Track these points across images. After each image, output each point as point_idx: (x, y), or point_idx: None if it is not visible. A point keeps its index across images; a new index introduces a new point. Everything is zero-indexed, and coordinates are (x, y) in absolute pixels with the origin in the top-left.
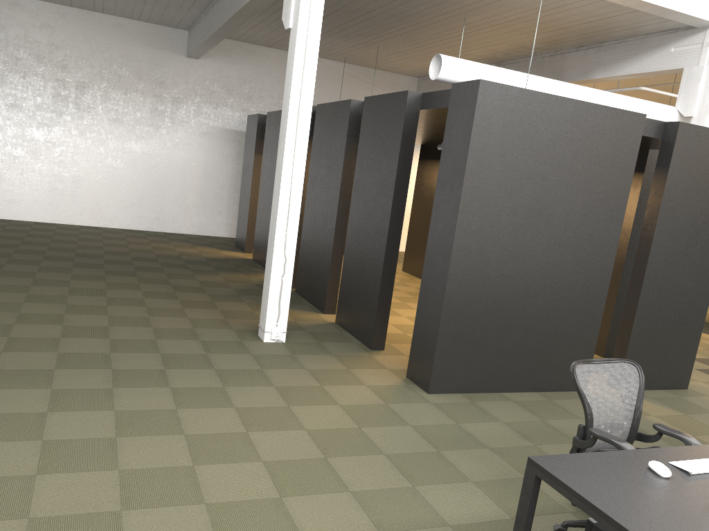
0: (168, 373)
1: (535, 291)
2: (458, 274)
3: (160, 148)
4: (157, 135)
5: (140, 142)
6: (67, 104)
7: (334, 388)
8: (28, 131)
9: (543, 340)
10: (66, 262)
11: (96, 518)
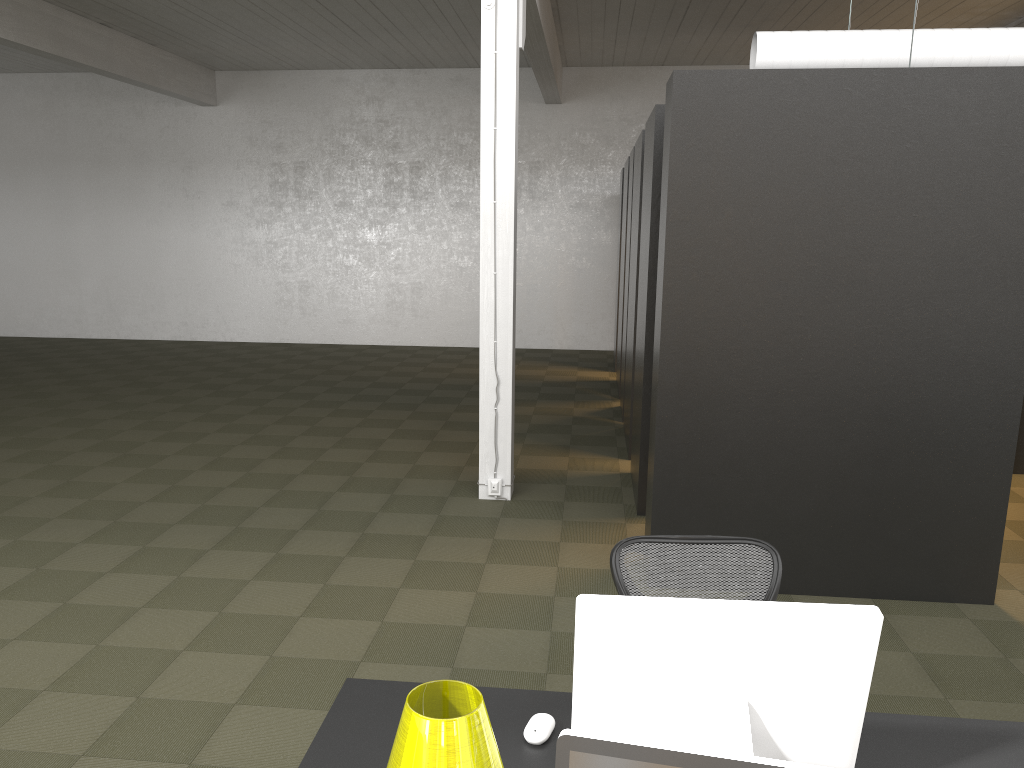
0: (297, 535)
1: (843, 418)
2: (676, 394)
3: (518, 235)
4: None
5: None
6: (401, 193)
7: (501, 568)
8: (359, 233)
9: (875, 506)
10: (347, 394)
11: (10, 694)
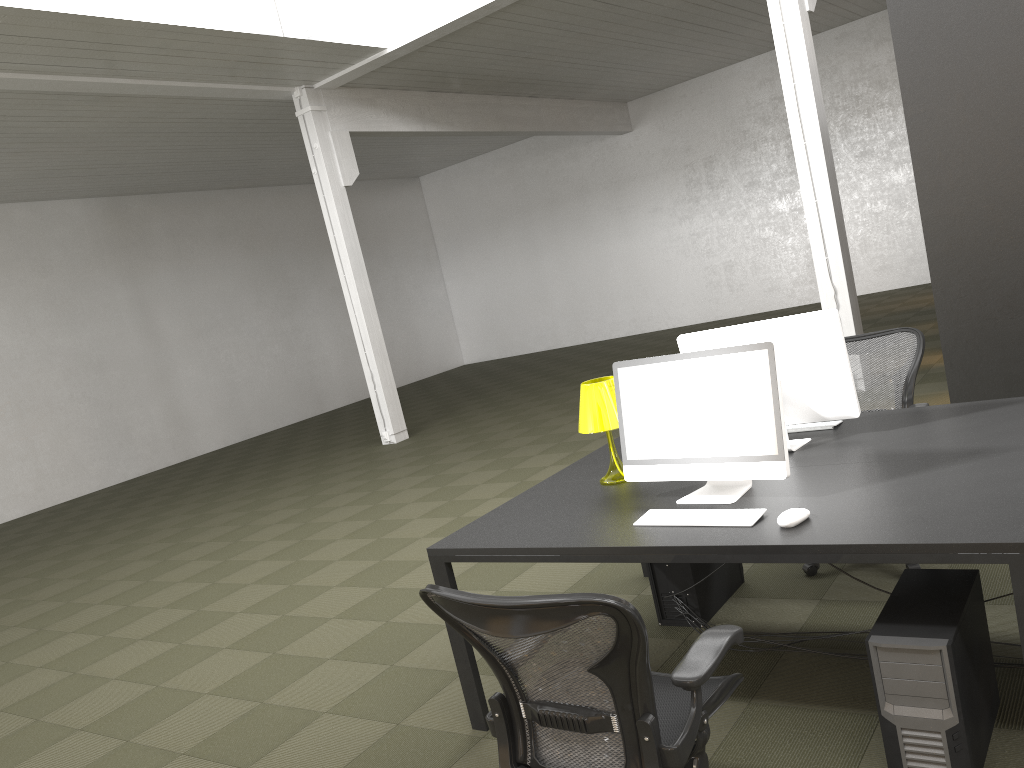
0: None
1: None
2: (944, 257)
3: None
4: None
5: (900, 168)
6: None
7: None
8: (770, 206)
9: None
10: None
11: None
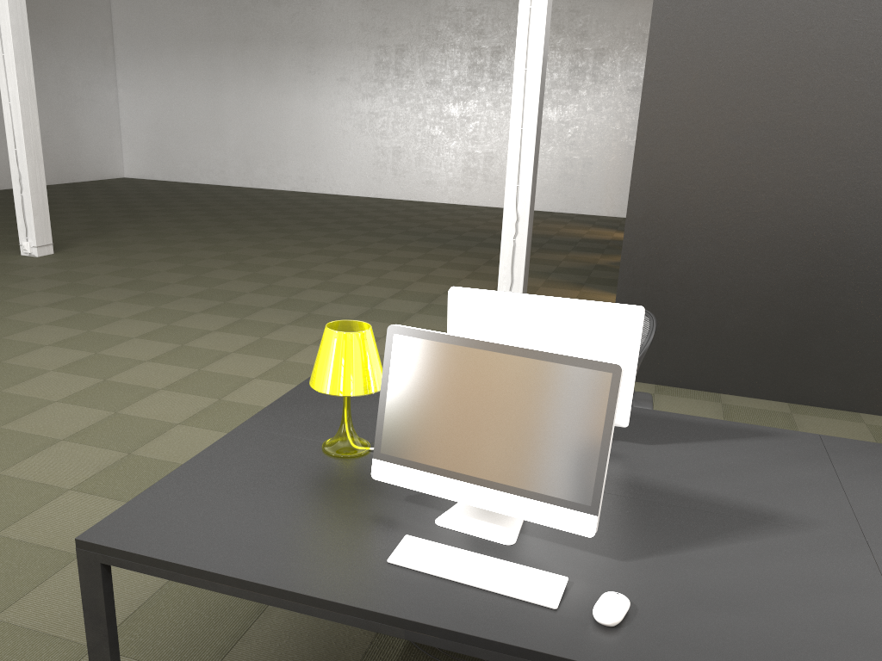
0: None
1: (777, 252)
2: (640, 224)
3: (579, 114)
4: (575, 98)
5: (556, 108)
6: (482, 74)
7: None
8: (444, 107)
9: (798, 327)
10: (416, 236)
11: (140, 389)
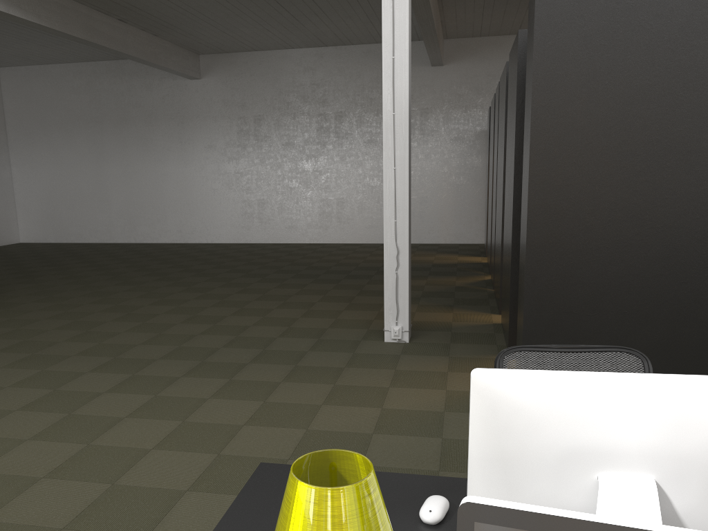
0: (246, 367)
1: (683, 265)
2: (541, 248)
3: (413, 161)
4: None
5: None
6: (328, 135)
7: (401, 390)
8: (299, 164)
9: None
10: (289, 274)
11: (17, 480)
